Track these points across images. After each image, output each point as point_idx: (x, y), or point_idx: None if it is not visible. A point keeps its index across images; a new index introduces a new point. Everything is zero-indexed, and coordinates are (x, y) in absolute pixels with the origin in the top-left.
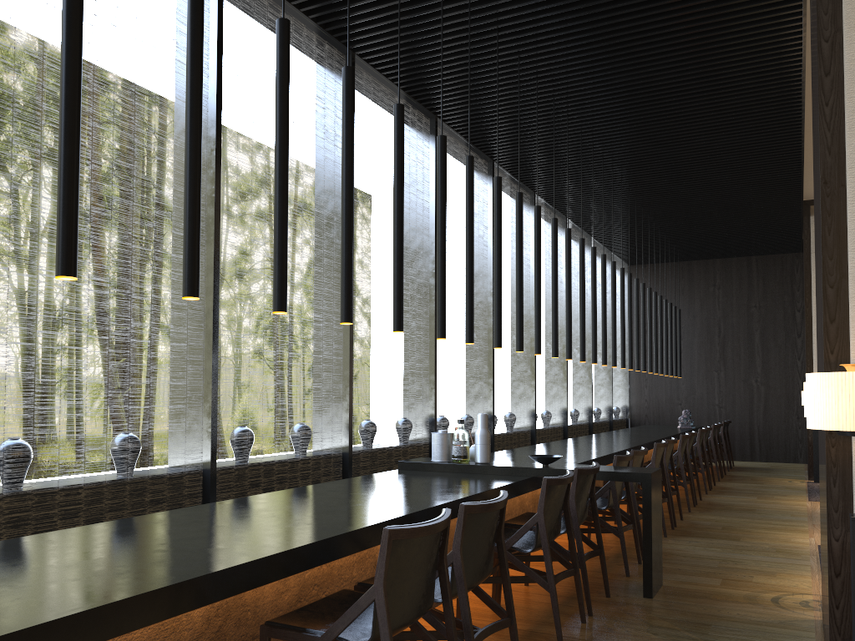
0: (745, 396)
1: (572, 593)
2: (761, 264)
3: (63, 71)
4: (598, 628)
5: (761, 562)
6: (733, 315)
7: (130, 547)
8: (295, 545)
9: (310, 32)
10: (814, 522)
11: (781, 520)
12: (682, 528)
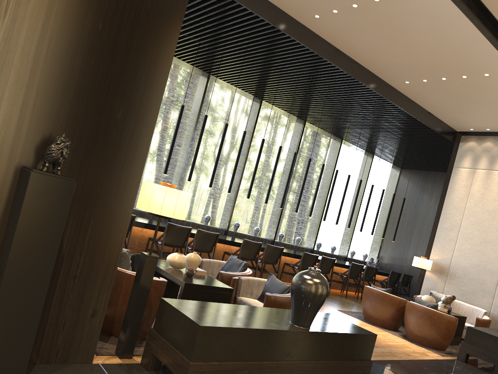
0: None
1: None
2: None
3: None
4: None
5: None
6: None
7: None
8: None
9: None
10: None
11: None
12: None
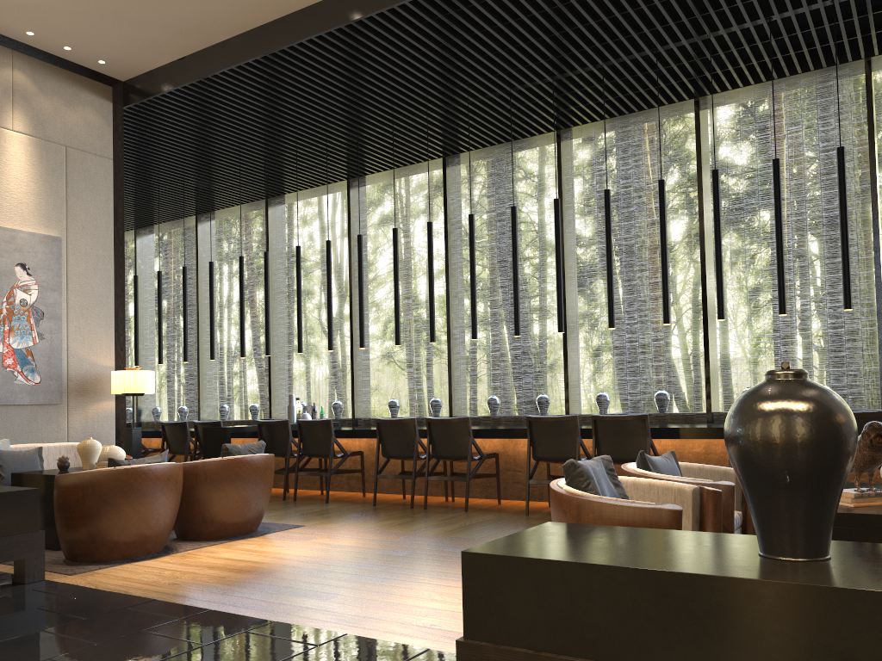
0: None
1: None
2: None
3: None
4: None
5: None
6: None
7: None
8: None
9: (323, 190)
10: (435, 537)
11: (458, 530)
12: (415, 510)
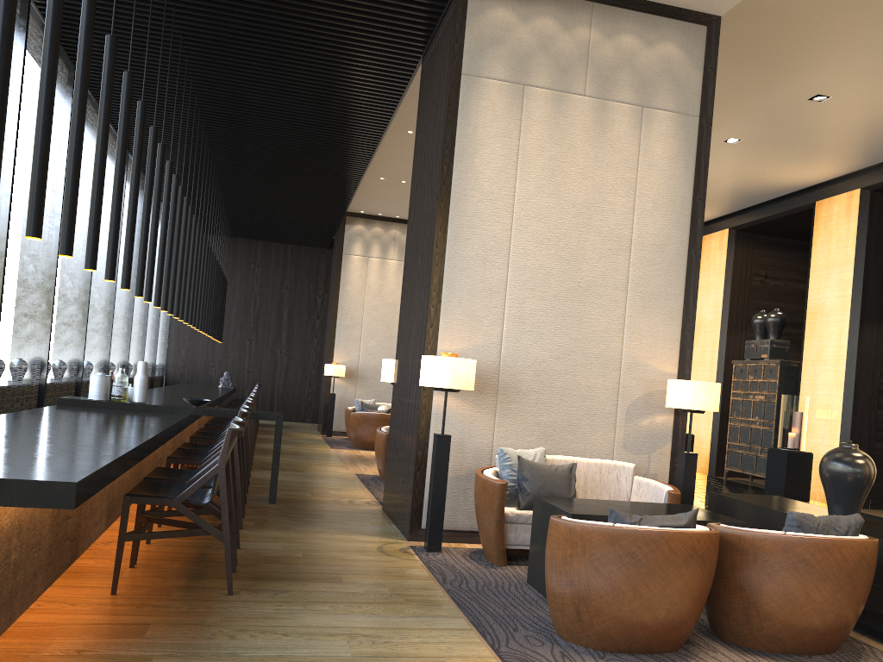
0: (270, 364)
1: (217, 503)
2: (296, 253)
3: (46, 84)
4: (255, 519)
5: (328, 483)
6: (268, 292)
7: (10, 443)
8: (134, 444)
9: None
10: (344, 461)
11: (322, 460)
12: (258, 465)
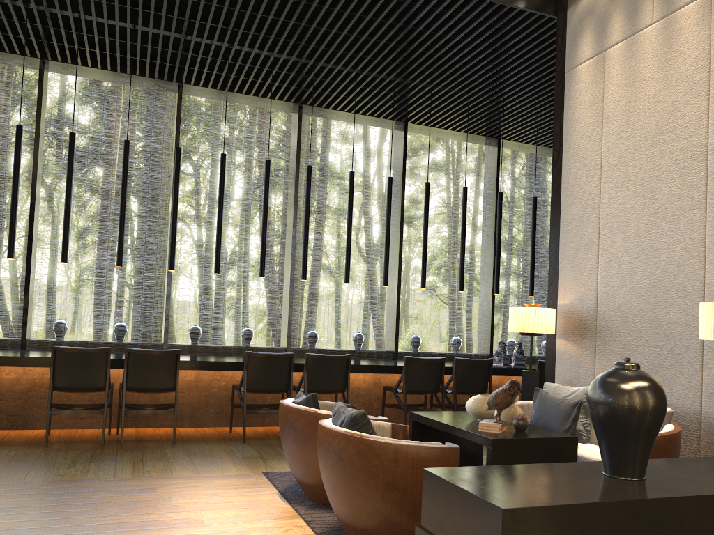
0: None
1: None
2: None
3: None
4: None
5: None
6: None
7: None
8: None
9: None
10: None
11: (9, 473)
12: None
